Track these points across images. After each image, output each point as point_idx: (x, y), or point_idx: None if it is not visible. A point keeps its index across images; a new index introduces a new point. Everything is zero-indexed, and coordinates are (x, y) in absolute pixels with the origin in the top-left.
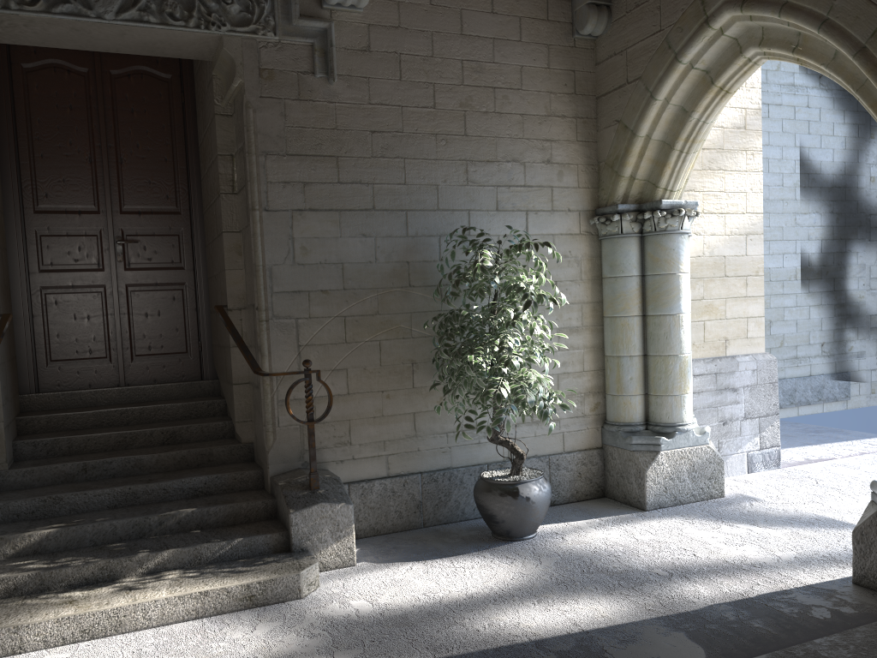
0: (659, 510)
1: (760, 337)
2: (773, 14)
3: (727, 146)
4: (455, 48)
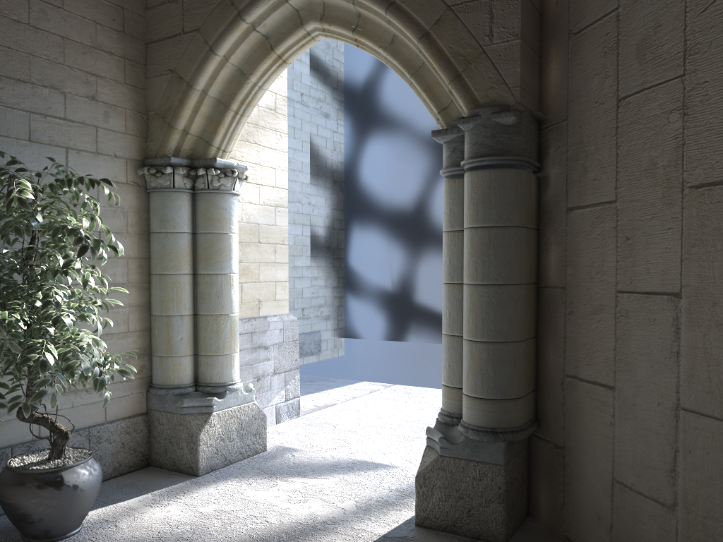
0: (211, 473)
1: (286, 299)
2: None
3: (262, 124)
4: None
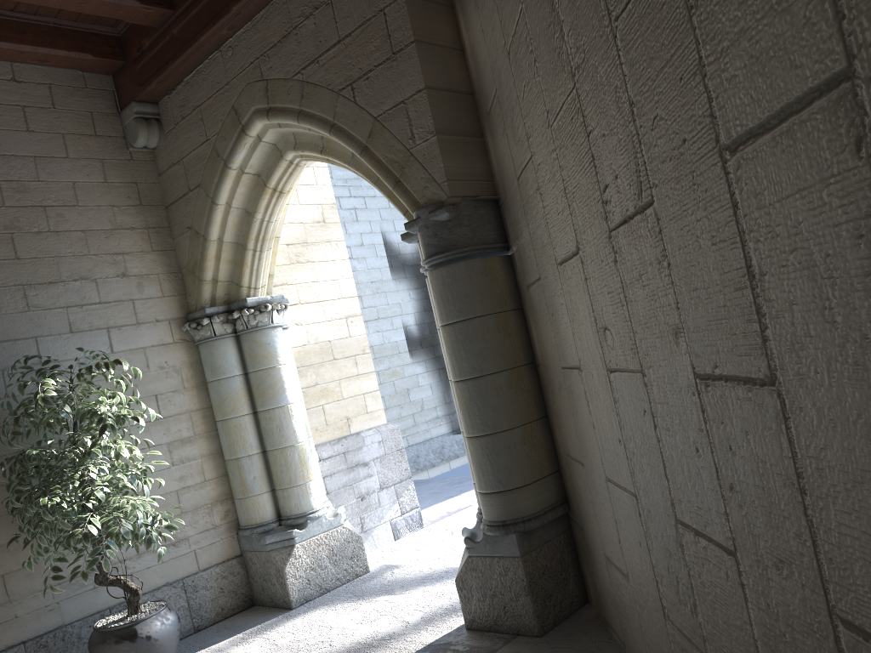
0: (306, 604)
1: (380, 409)
2: (294, 121)
3: (311, 240)
4: None
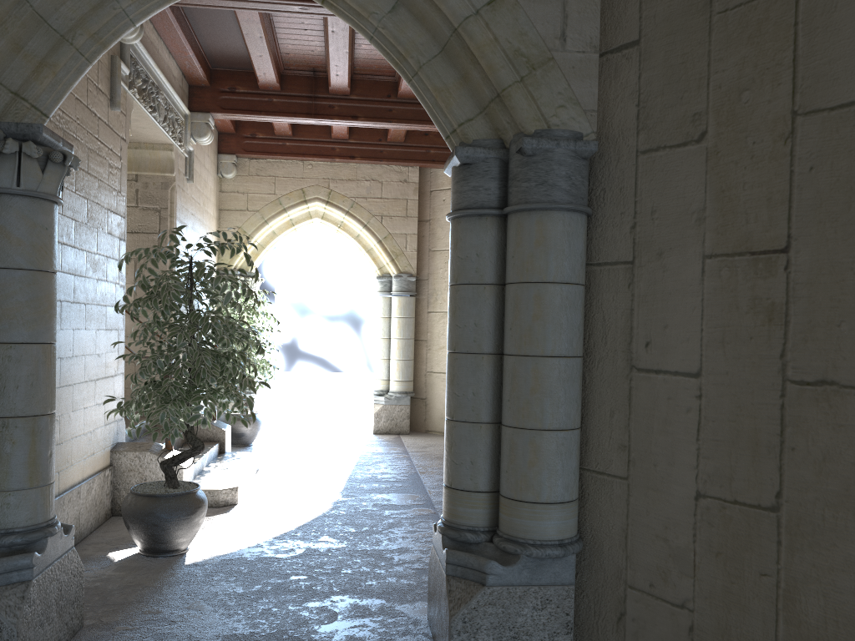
0: None
1: None
2: (342, 213)
3: None
4: (203, 171)
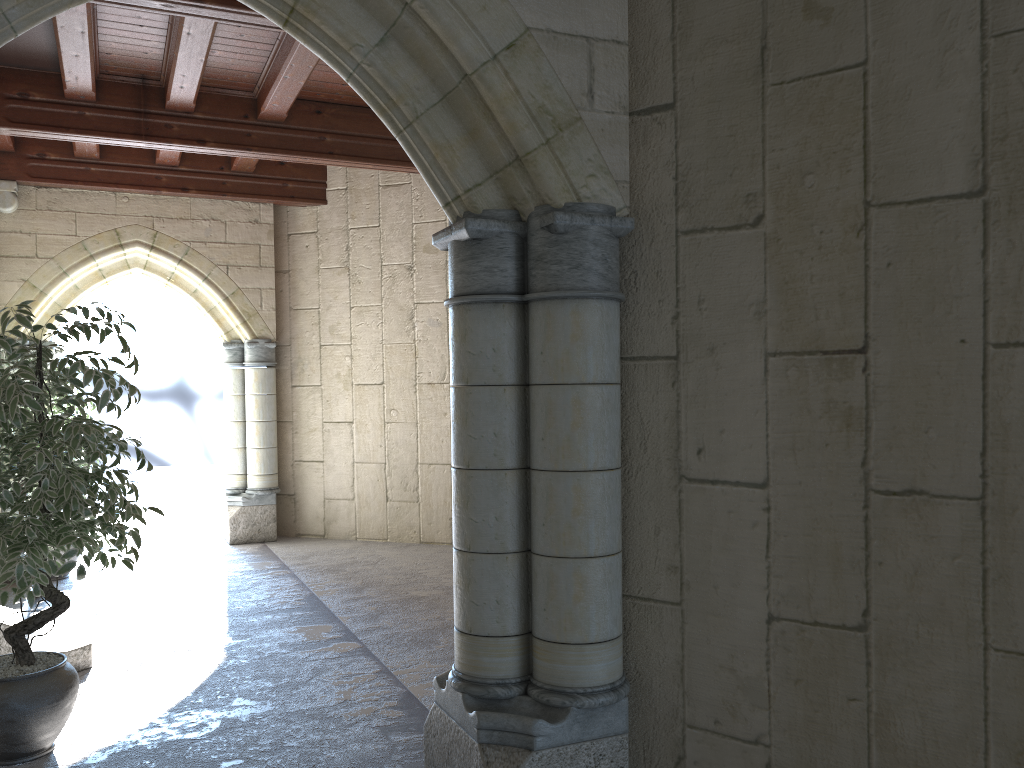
0: None
1: None
2: (173, 262)
3: None
4: None
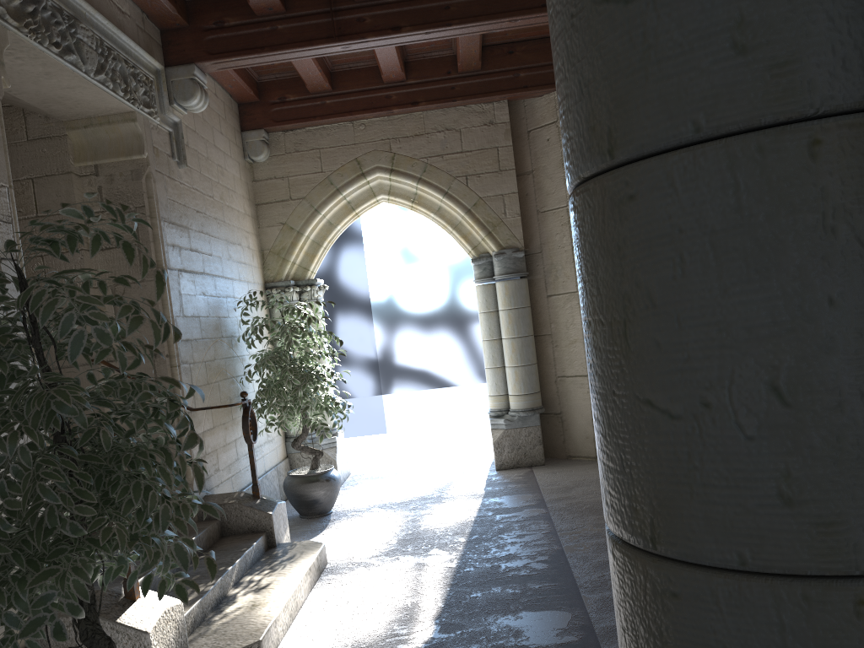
0: (343, 485)
1: None
2: (413, 182)
3: None
4: (214, 154)
